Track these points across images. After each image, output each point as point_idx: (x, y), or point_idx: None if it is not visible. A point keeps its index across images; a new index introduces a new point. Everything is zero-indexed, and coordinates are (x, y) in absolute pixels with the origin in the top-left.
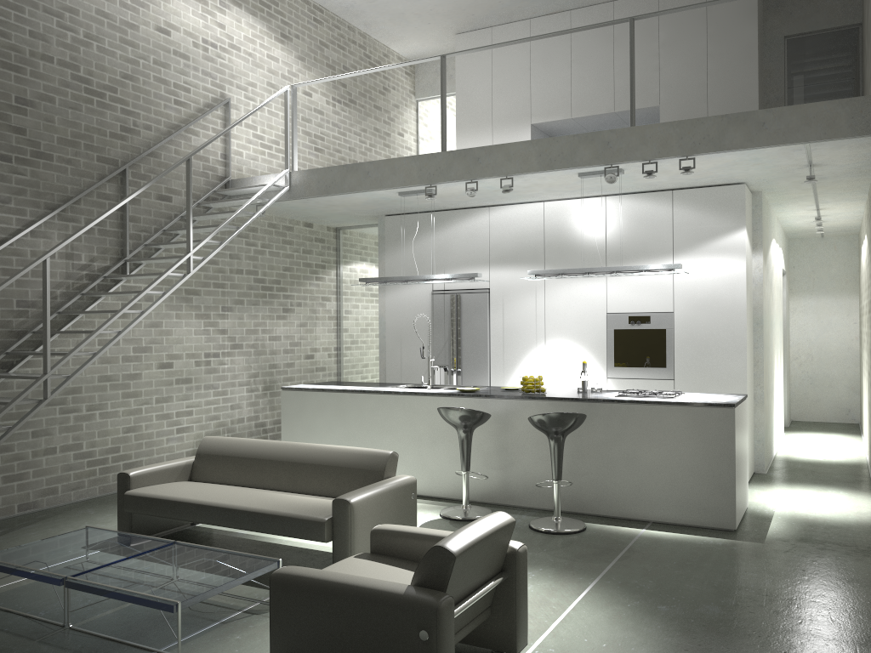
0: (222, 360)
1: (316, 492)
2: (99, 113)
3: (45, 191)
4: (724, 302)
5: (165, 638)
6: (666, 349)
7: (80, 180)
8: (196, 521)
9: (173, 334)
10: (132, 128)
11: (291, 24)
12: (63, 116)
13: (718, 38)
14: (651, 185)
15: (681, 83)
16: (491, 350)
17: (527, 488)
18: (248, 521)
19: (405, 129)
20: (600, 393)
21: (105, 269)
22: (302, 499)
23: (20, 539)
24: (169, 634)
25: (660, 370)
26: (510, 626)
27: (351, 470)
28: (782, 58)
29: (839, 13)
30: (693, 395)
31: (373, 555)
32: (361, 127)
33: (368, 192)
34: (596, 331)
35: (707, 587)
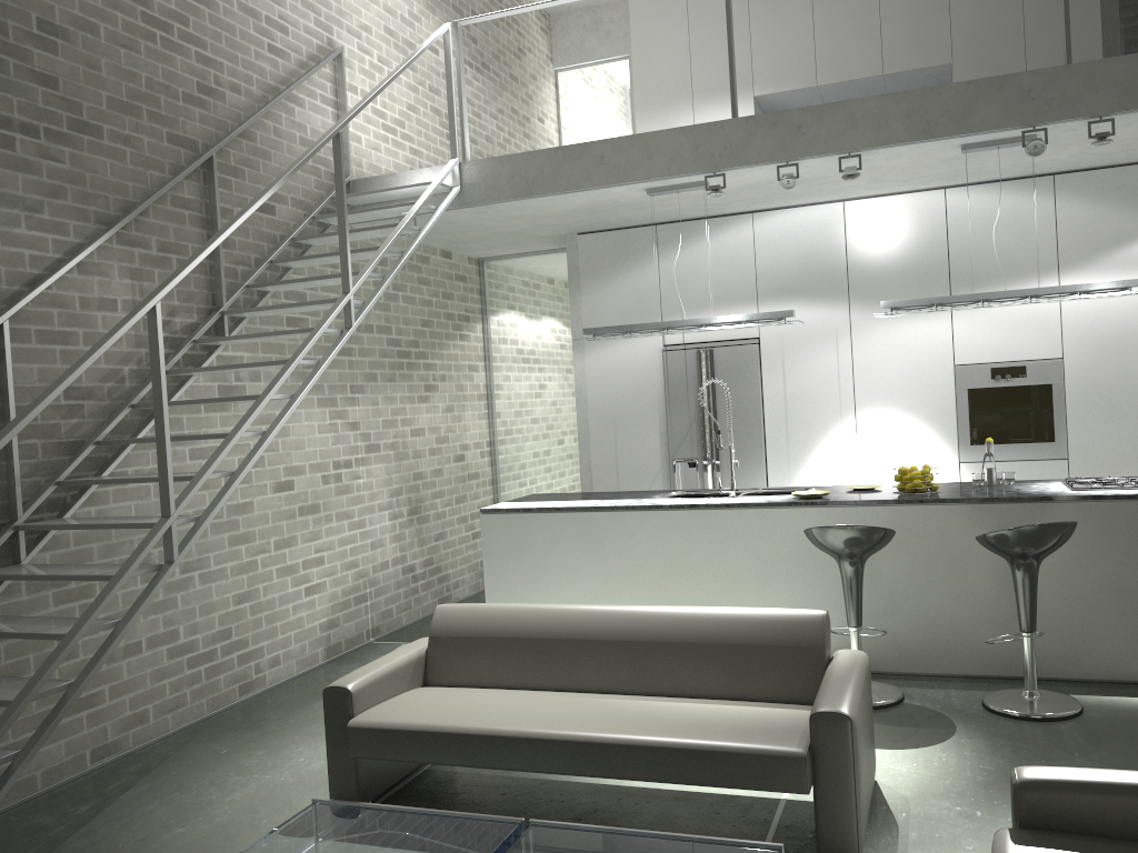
0: (356, 472)
1: (692, 692)
2: (166, 59)
3: (95, 192)
4: None
5: None
6: (1053, 413)
7: (145, 174)
8: (512, 769)
9: (291, 434)
10: (213, 88)
11: None
12: (113, 60)
13: None
14: (1031, 167)
15: (985, 29)
16: (766, 432)
17: (937, 644)
18: (632, 764)
19: (545, 113)
20: (1024, 486)
21: (192, 329)
22: (694, 710)
23: (138, 823)
24: None
25: (1045, 446)
26: None
27: (757, 649)
28: None
29: None
30: None
31: (1044, 835)
32: (497, 106)
33: (599, 190)
34: (939, 393)
35: None
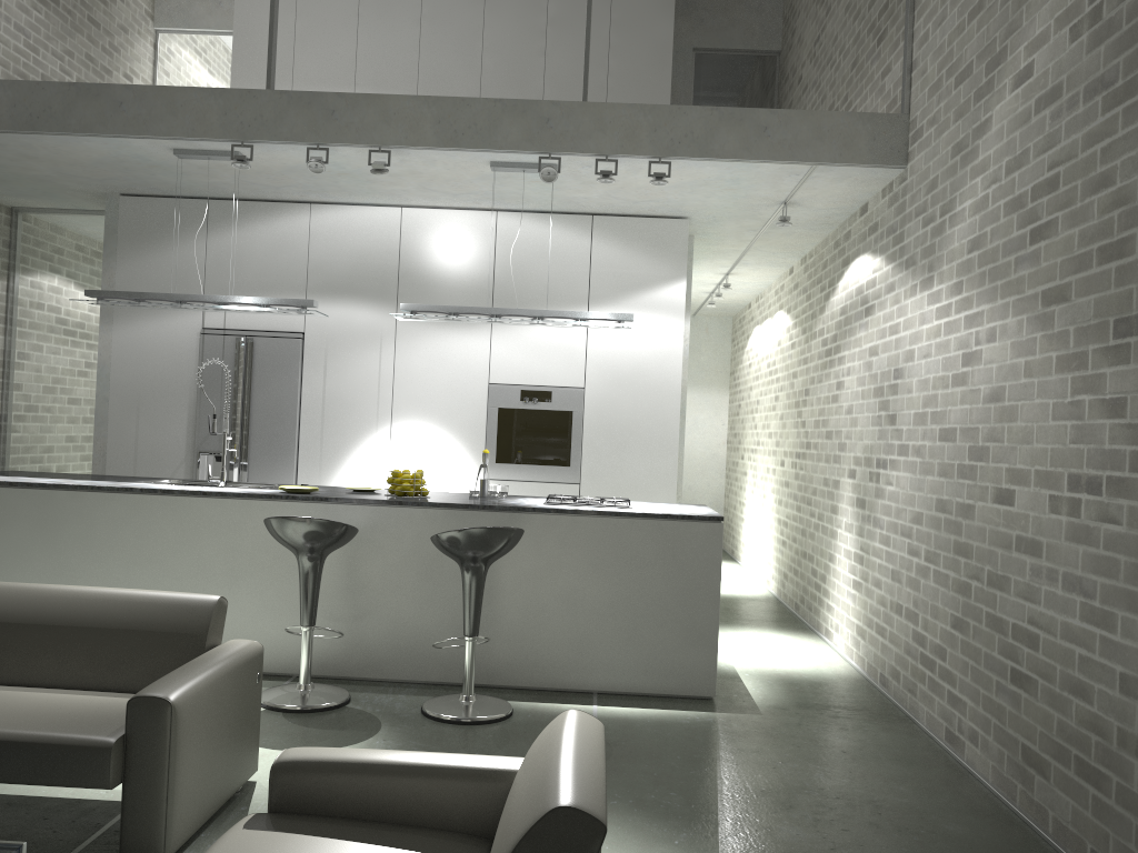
0: None
1: (51, 681)
2: None
3: None
4: (653, 378)
5: None
6: (572, 439)
7: None
8: None
9: None
10: None
11: None
12: None
13: (624, 29)
14: (570, 203)
15: (574, 80)
16: (301, 431)
17: (401, 650)
18: None
19: (135, 71)
20: (511, 499)
21: None
22: (29, 699)
23: None
24: None
25: (562, 469)
26: None
27: (134, 635)
28: (690, 75)
29: (757, 33)
30: (644, 505)
31: (285, 819)
32: (65, 46)
33: (117, 139)
34: (472, 409)
35: (754, 793)
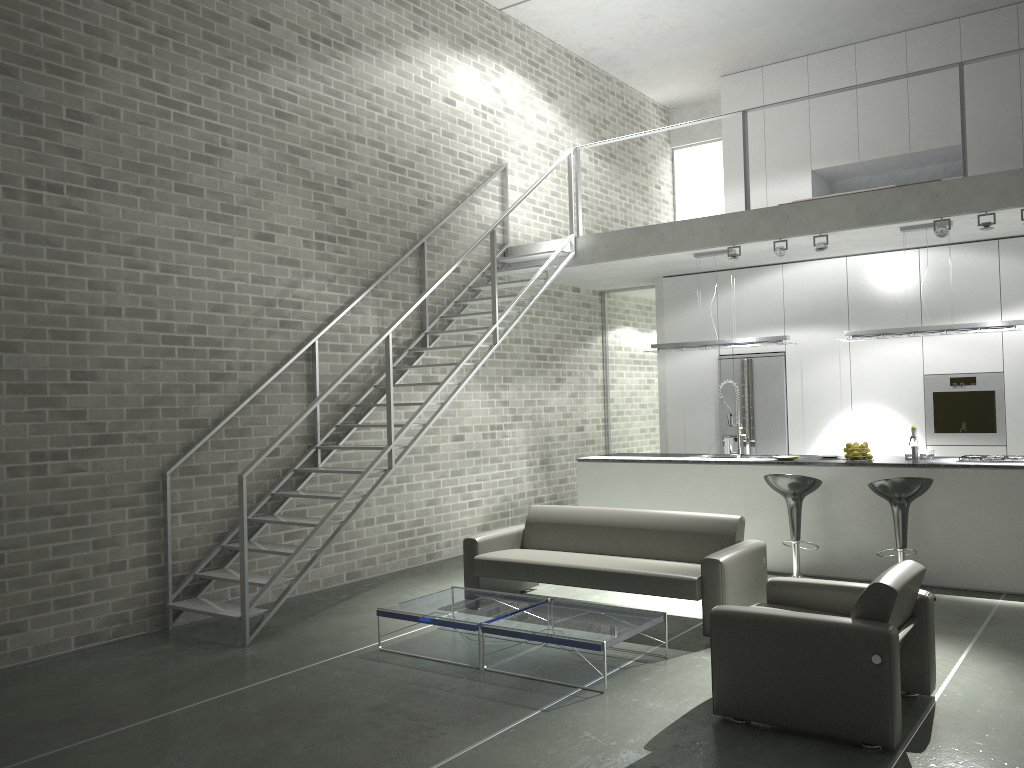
0: (504, 433)
1: (662, 557)
2: (401, 189)
3: (361, 268)
4: None
5: (579, 678)
6: (996, 412)
7: (387, 256)
8: (553, 583)
9: (464, 406)
10: (426, 201)
11: (556, 81)
12: (373, 195)
13: None
14: (974, 235)
15: (990, 118)
16: (788, 418)
17: (859, 559)
18: (611, 581)
19: (661, 181)
20: (934, 459)
21: (408, 343)
22: (655, 562)
23: (369, 603)
24: (580, 676)
25: (989, 435)
26: (922, 668)
27: (699, 535)
28: None
29: None
30: None
31: (773, 604)
32: (620, 182)
33: (662, 255)
34: (912, 394)
35: None
